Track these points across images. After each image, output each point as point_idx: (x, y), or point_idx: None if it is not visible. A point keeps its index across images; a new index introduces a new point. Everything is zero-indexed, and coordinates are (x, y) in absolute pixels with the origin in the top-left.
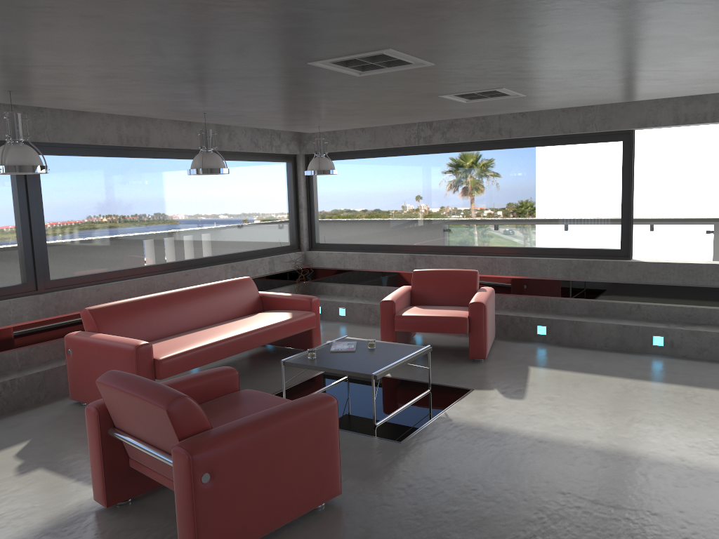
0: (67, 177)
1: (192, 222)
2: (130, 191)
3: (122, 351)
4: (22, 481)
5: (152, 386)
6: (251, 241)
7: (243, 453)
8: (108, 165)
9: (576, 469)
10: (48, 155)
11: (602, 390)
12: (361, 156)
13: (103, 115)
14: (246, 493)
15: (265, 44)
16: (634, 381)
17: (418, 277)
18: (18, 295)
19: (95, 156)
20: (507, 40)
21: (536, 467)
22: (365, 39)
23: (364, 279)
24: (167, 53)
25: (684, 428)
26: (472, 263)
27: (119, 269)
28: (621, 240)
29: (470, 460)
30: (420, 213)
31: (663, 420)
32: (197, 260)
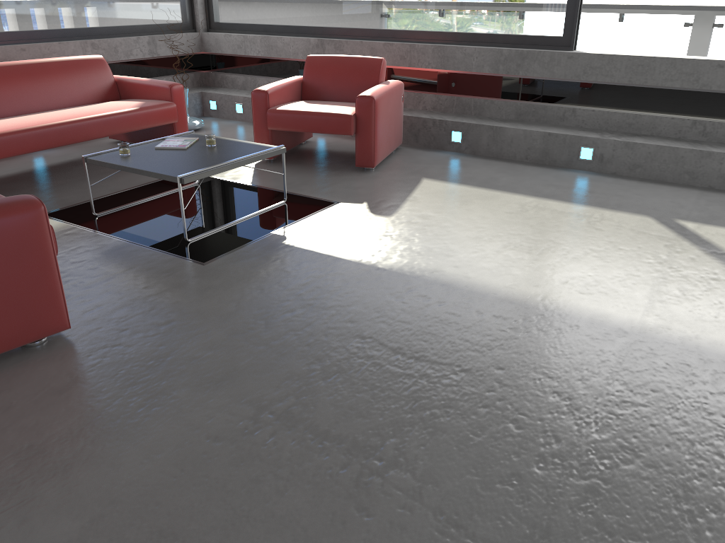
0: None
1: None
2: None
3: None
4: None
5: None
6: (122, 14)
7: None
8: None
9: (399, 306)
10: None
11: (493, 209)
12: None
13: None
14: None
15: None
16: (537, 200)
17: (312, 65)
18: None
19: None
20: None
21: (351, 302)
22: None
23: (268, 70)
24: None
25: (566, 259)
26: (388, 51)
27: None
28: (565, 24)
29: (273, 290)
30: None
31: (546, 247)
32: (41, 32)
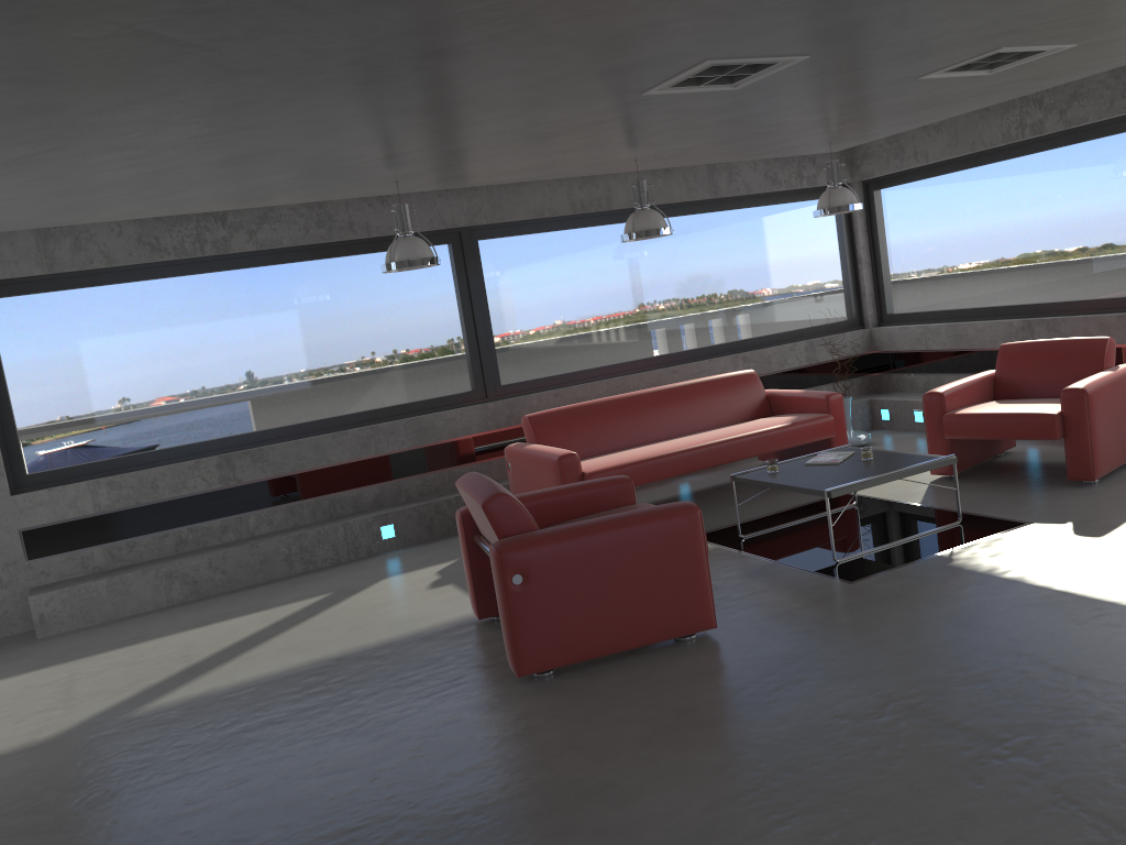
0: (513, 262)
1: (681, 300)
2: (594, 269)
3: (547, 463)
4: (429, 593)
5: (483, 484)
6: (776, 320)
7: (563, 558)
8: (563, 241)
9: (1076, 629)
10: (490, 239)
11: None
12: (941, 170)
13: (549, 180)
14: (569, 603)
15: (556, 92)
16: None
17: (1007, 355)
18: (466, 403)
19: (544, 231)
20: (843, 15)
21: (1016, 623)
22: (655, 62)
23: (956, 365)
24: (476, 122)
25: None
26: (1125, 325)
27: (585, 368)
28: None
29: (925, 608)
30: (1040, 249)
31: None
32: (692, 351)
